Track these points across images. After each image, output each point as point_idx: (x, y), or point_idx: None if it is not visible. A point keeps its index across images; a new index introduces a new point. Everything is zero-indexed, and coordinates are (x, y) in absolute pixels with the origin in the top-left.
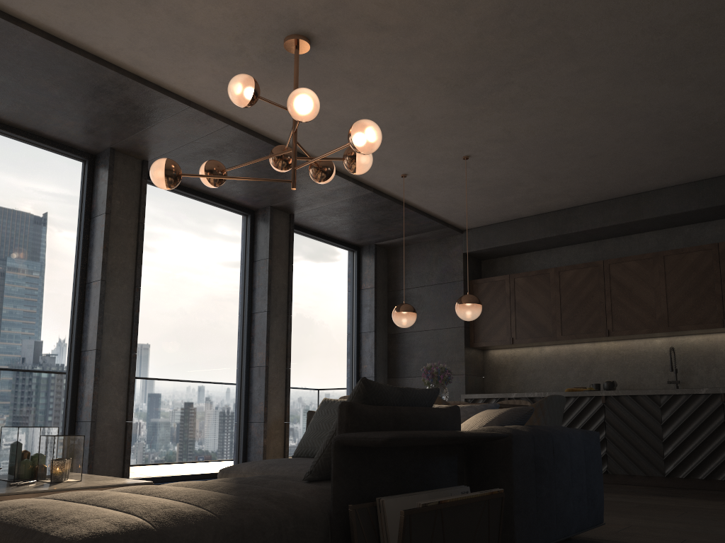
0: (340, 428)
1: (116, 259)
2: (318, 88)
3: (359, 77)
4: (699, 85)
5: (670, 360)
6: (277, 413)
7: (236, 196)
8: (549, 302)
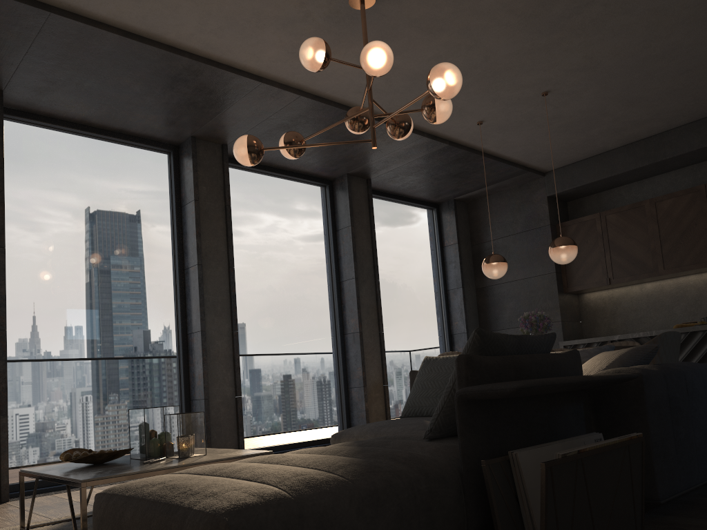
0: (460, 383)
1: (209, 243)
2: (387, 43)
3: (427, 23)
4: None
5: None
6: (375, 377)
7: (313, 168)
8: (646, 237)
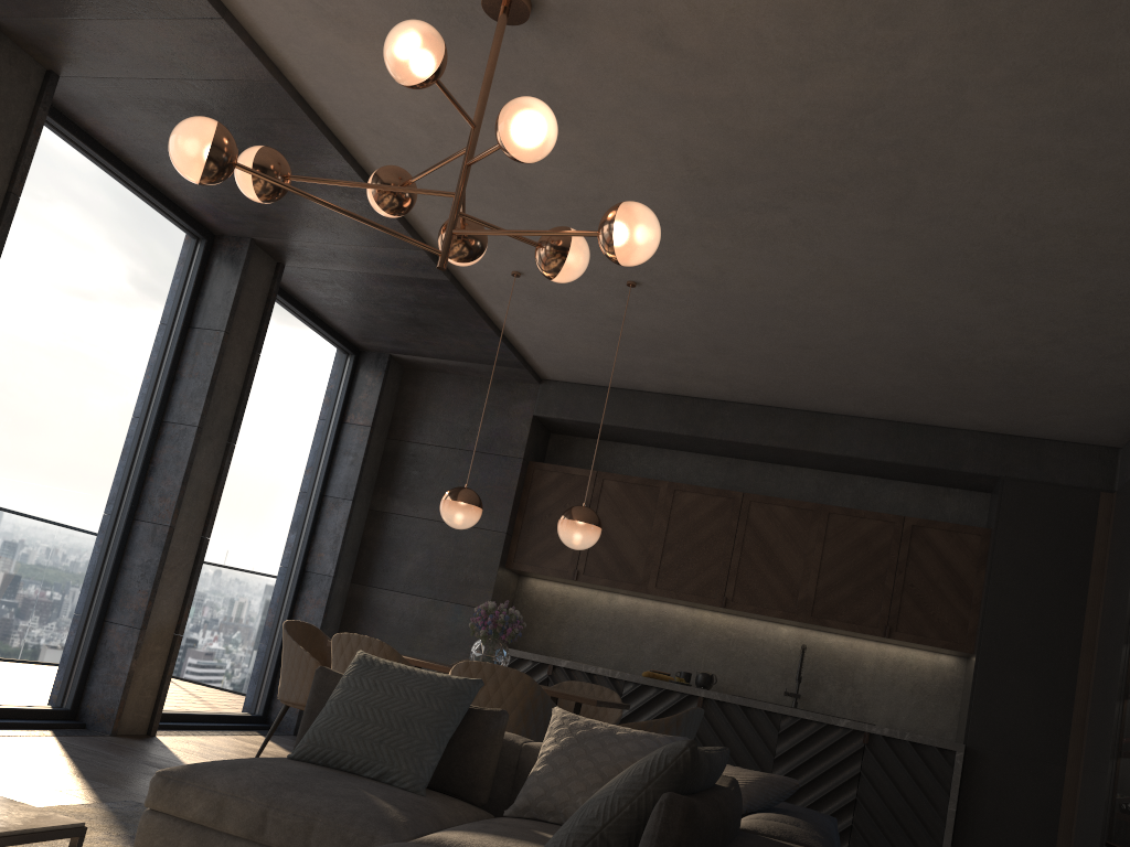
0: None
1: None
2: None
3: (566, 102)
4: (1008, 311)
5: (799, 664)
6: (167, 616)
7: (196, 201)
8: (648, 532)
